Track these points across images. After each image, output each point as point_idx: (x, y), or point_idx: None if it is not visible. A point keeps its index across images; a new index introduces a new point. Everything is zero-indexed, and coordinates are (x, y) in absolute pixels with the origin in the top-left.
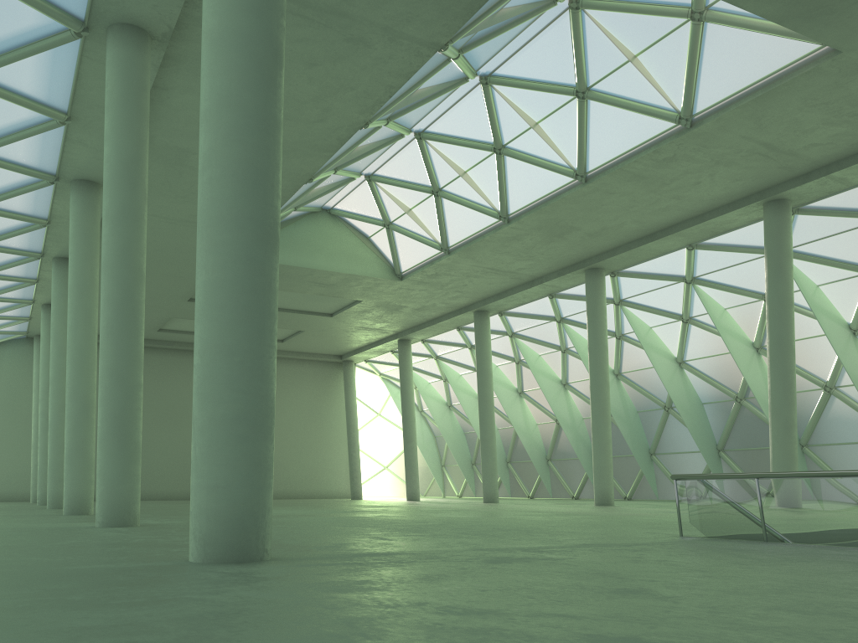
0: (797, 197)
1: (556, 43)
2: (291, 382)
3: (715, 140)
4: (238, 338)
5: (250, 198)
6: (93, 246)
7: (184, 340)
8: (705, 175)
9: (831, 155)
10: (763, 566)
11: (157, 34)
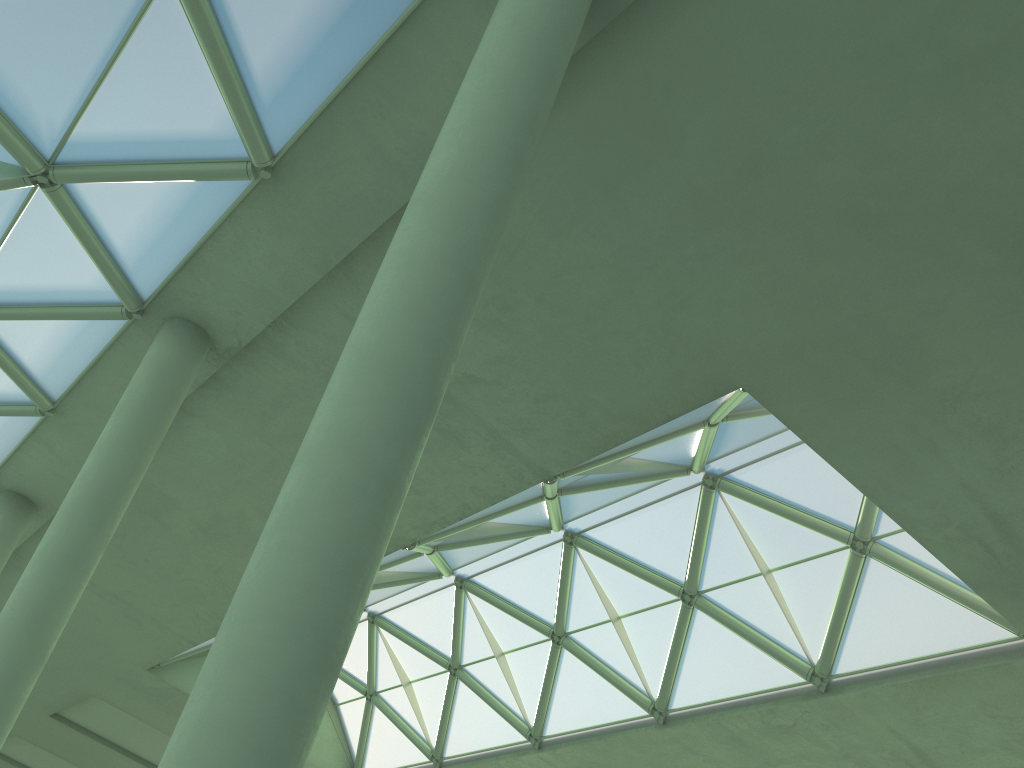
0: None
1: (674, 522)
2: None
3: (854, 721)
4: None
5: (328, 596)
6: None
7: None
8: None
9: None
10: None
11: (221, 346)
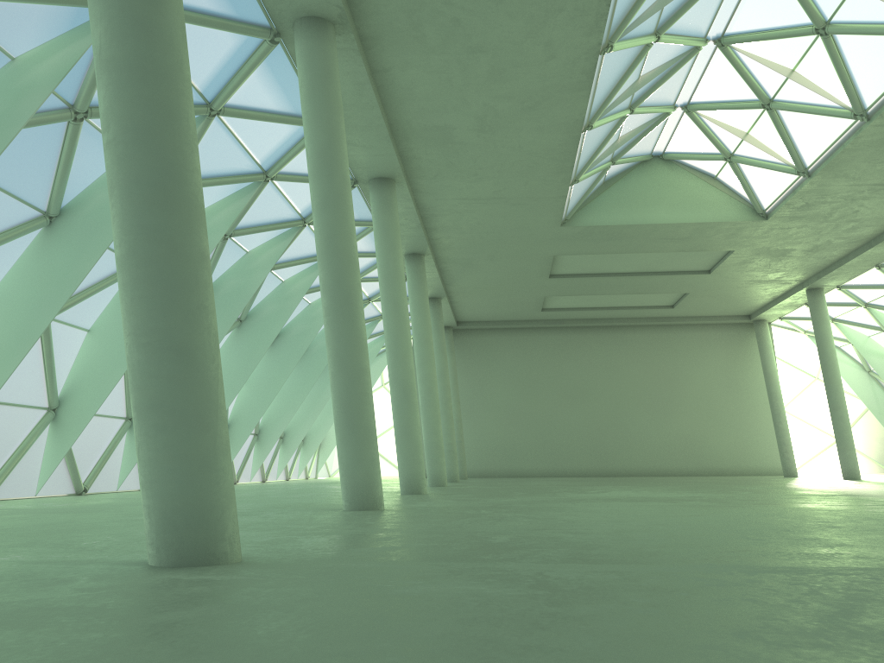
0: None
1: None
2: (695, 349)
3: None
4: (141, 317)
5: (133, 159)
6: (393, 239)
7: (572, 317)
8: None
9: None
10: (761, 646)
11: (335, 18)
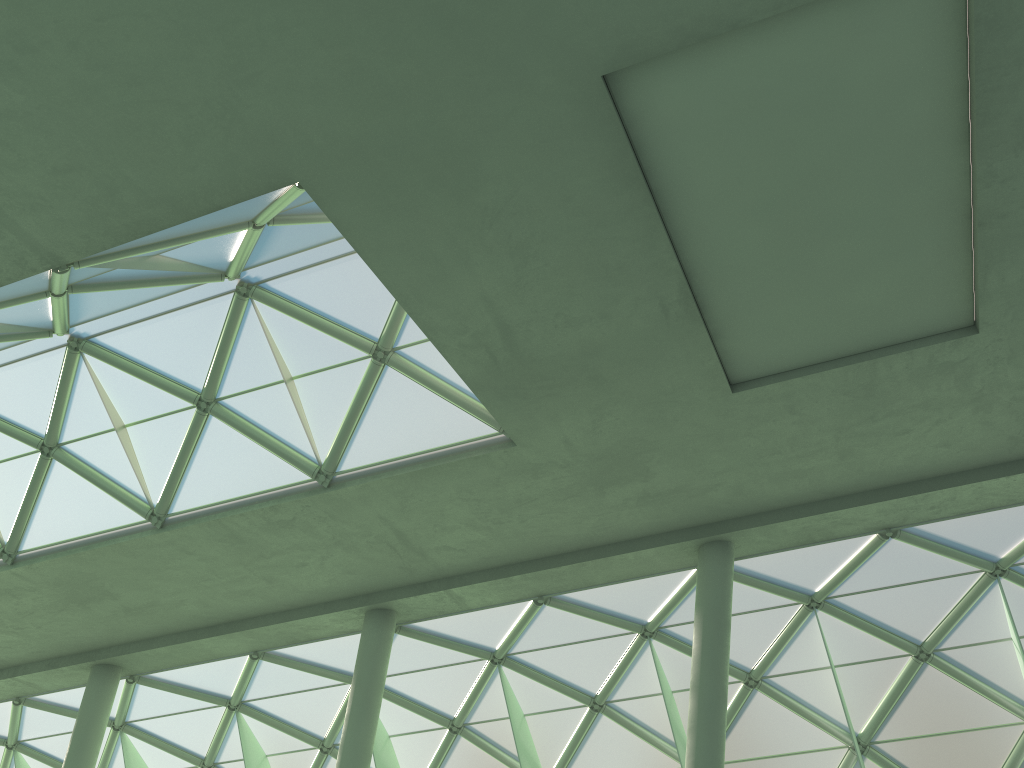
0: (406, 610)
1: (200, 329)
2: None
3: (349, 512)
4: None
5: None
6: None
7: None
8: (316, 556)
9: (459, 565)
10: None
11: None
